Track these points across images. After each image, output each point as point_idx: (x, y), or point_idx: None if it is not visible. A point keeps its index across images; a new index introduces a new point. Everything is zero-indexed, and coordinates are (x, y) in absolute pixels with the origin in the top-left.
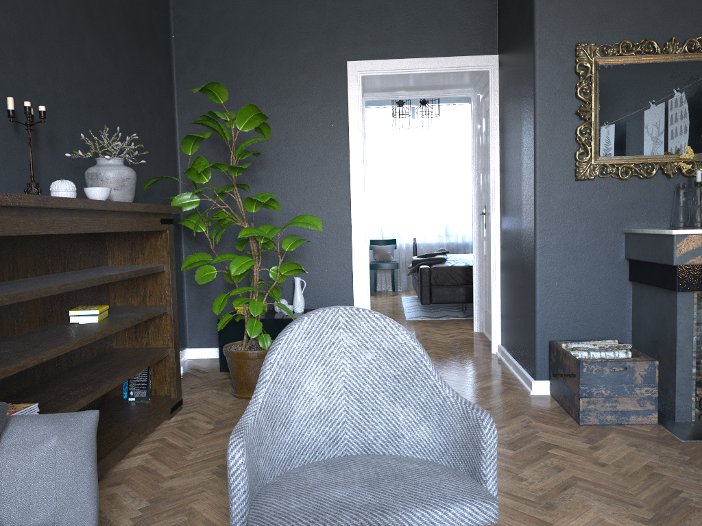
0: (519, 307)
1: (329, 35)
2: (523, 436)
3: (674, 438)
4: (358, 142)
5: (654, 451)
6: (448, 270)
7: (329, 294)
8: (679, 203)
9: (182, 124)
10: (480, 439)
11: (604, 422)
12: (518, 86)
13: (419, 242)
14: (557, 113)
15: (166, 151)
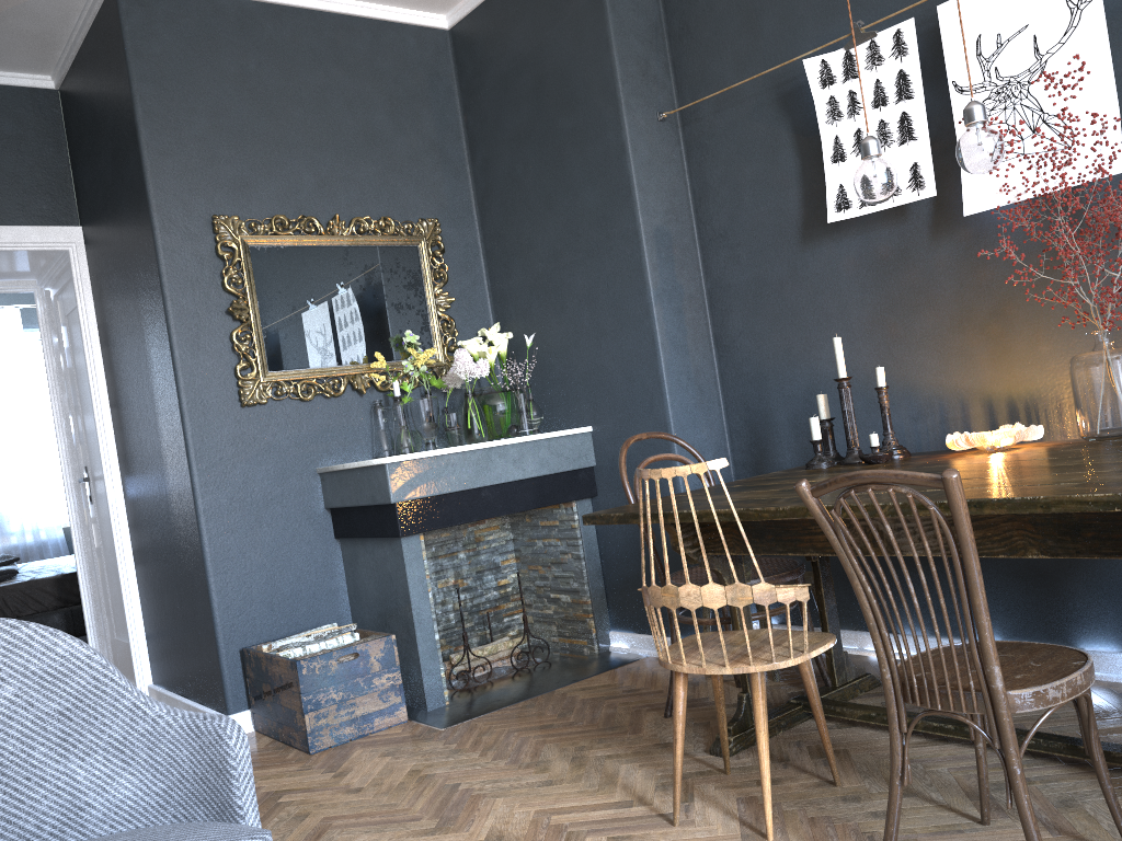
0: (181, 612)
1: None
2: None
3: (433, 729)
4: None
5: (415, 752)
6: (26, 588)
7: None
8: (379, 425)
9: None
10: (226, 756)
11: (342, 739)
12: (130, 274)
13: None
14: (200, 312)
15: None
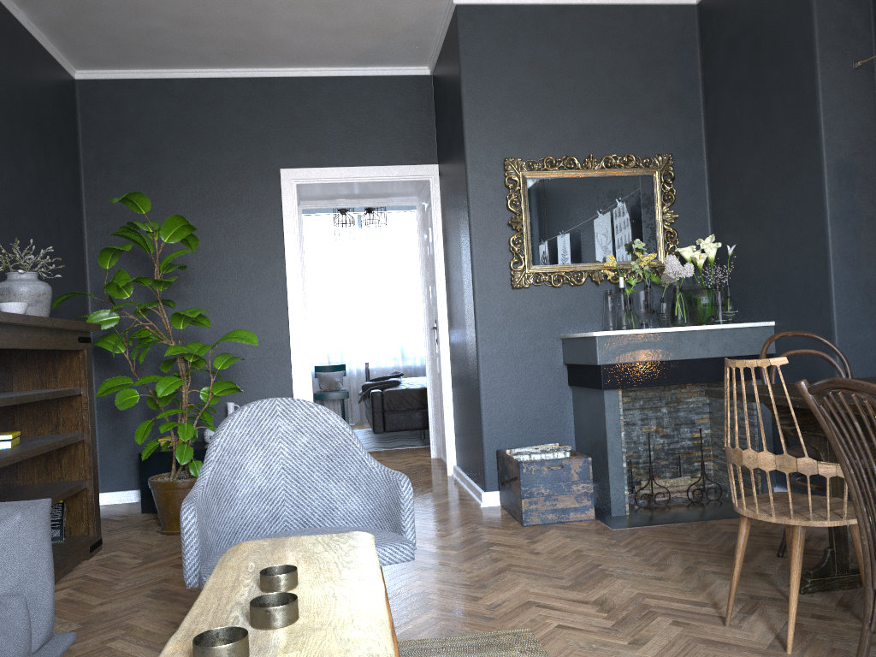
0: (468, 421)
1: (260, 142)
2: (468, 539)
3: (607, 528)
4: (295, 254)
5: (586, 539)
6: (403, 393)
7: None
8: (607, 308)
9: (92, 235)
10: (399, 496)
11: (546, 521)
12: (455, 197)
13: (372, 366)
14: (490, 224)
15: (73, 265)
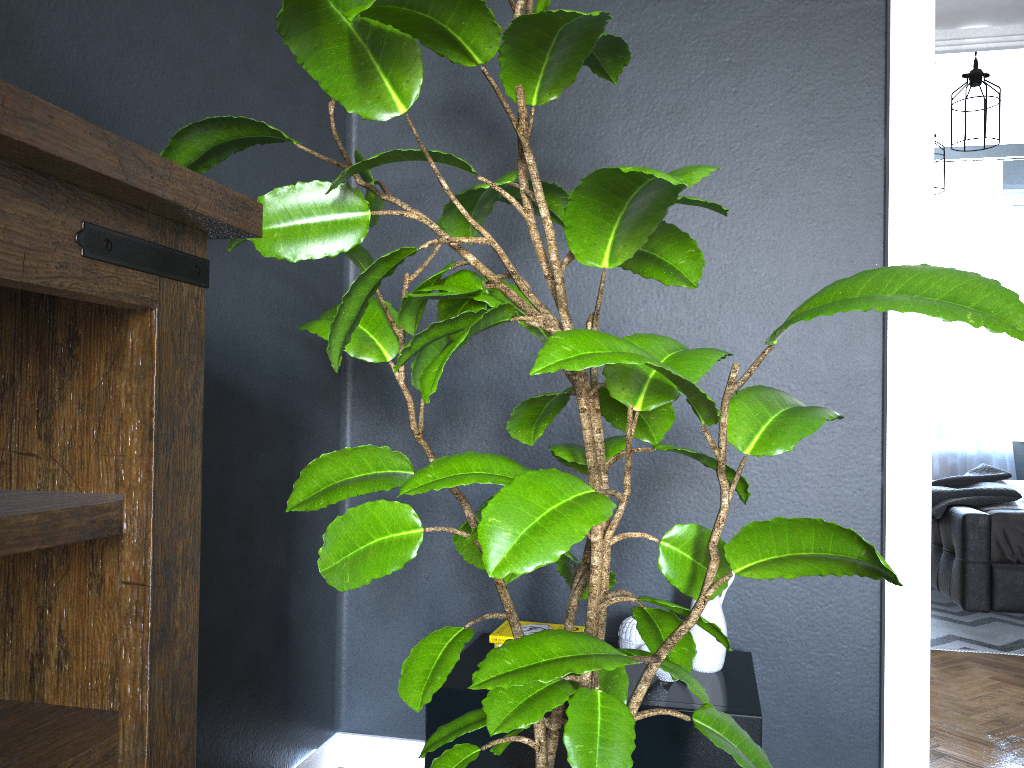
0: None
1: None
2: None
3: None
4: (922, 107)
5: None
6: None
7: (795, 605)
8: None
9: None
10: None
11: None
12: None
13: None
14: None
15: (310, 129)
